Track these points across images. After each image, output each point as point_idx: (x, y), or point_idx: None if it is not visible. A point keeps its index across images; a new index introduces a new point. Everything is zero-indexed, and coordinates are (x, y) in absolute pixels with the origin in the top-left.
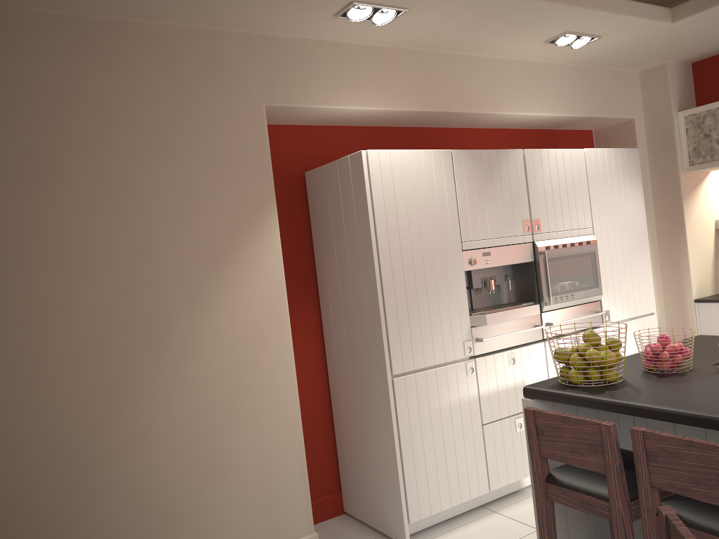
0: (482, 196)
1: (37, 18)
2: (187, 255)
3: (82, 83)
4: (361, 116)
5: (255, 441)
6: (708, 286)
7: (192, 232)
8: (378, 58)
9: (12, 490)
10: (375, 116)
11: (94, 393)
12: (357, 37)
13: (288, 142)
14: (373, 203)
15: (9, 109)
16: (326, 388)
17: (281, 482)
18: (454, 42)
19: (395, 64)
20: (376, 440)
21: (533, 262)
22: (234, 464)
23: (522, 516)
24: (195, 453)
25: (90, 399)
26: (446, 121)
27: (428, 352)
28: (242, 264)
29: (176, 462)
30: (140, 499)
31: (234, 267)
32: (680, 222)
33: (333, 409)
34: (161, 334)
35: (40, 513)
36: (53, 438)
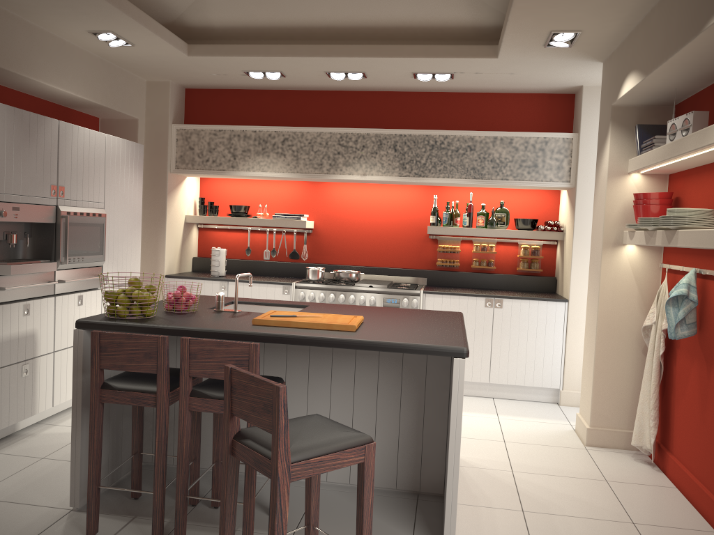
0: (19, 154)
1: None
2: None
3: None
4: None
5: None
6: (175, 266)
7: None
8: None
9: None
10: None
11: None
12: None
13: None
14: None
15: None
16: None
17: None
18: None
19: None
20: None
21: (54, 223)
22: None
23: (23, 452)
24: None
25: None
26: None
27: None
28: None
29: None
30: None
31: None
32: (163, 212)
33: None
34: None
35: None
36: None
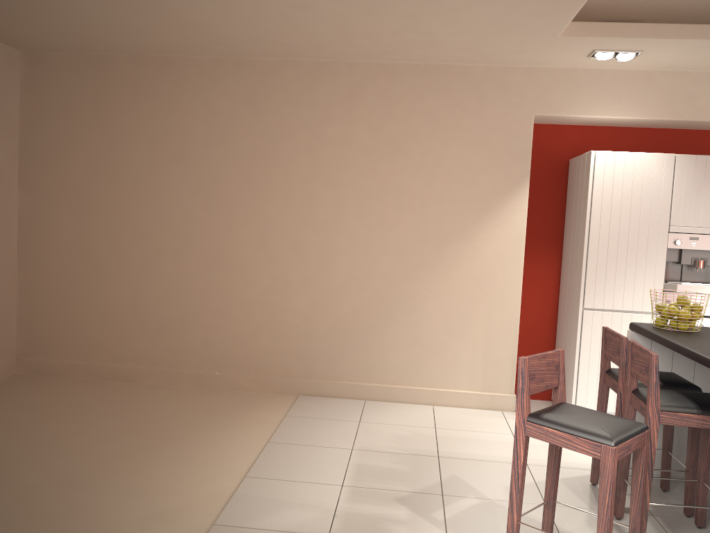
0: (700, 193)
1: (407, 67)
2: (464, 205)
3: (424, 102)
4: (619, 122)
5: (486, 325)
6: None
7: (470, 192)
8: (636, 79)
9: (356, 308)
10: (631, 121)
11: (401, 271)
12: (616, 65)
13: (561, 137)
14: (593, 188)
15: (385, 116)
16: (555, 312)
17: (497, 355)
18: (709, 65)
19: (651, 84)
20: (569, 350)
21: None
22: (469, 334)
23: None
24: (448, 320)
25: (399, 274)
26: (708, 126)
27: (618, 300)
28: (498, 216)
29: (437, 321)
30: (414, 335)
31: (492, 217)
32: None
33: (557, 328)
34: (441, 248)
35: (366, 324)
36: (378, 289)
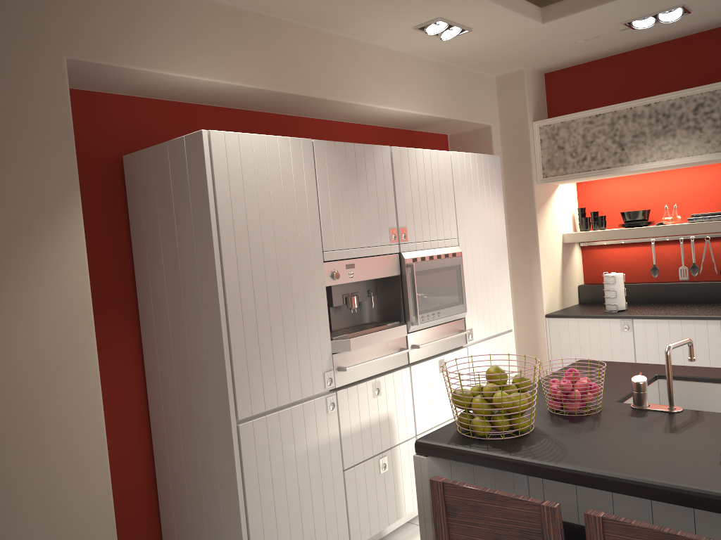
0: (347, 198)
1: None
2: None
3: None
4: (199, 91)
5: (42, 525)
6: (556, 301)
7: None
8: (224, 19)
9: None
10: (217, 92)
11: None
12: None
13: (101, 114)
14: (217, 200)
15: None
16: (146, 434)
17: None
18: (316, 13)
19: (244, 30)
20: (213, 502)
21: (399, 275)
22: None
23: None
24: None
25: None
26: (300, 108)
27: (282, 388)
28: (26, 277)
29: None
30: None
31: (13, 280)
32: (533, 235)
33: (156, 461)
34: None
35: None
36: None
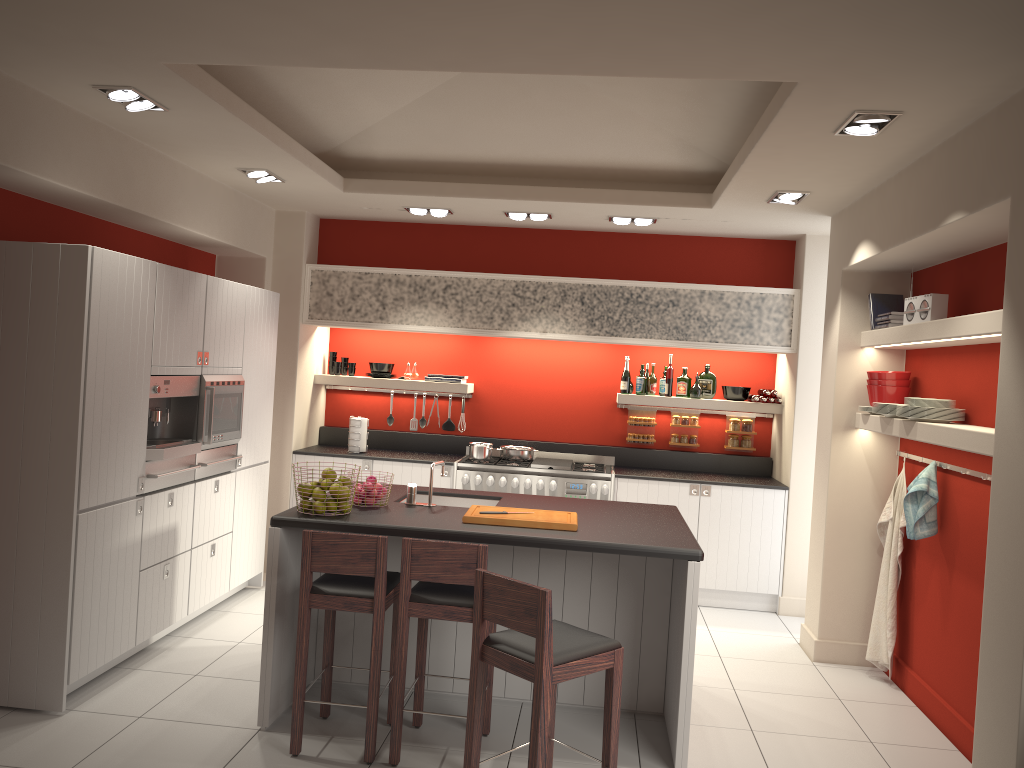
0: (173, 319)
1: None
2: None
3: None
4: (41, 188)
5: None
6: (302, 439)
7: None
8: (86, 131)
9: None
10: (57, 192)
11: None
12: (79, 103)
13: None
14: (91, 309)
15: None
16: None
17: None
18: (163, 140)
19: (99, 143)
20: (30, 591)
21: (197, 396)
22: None
23: (169, 668)
24: None
25: None
26: (111, 215)
27: (110, 486)
28: None
29: None
30: None
31: None
32: (292, 372)
33: None
34: None
35: None
36: None
